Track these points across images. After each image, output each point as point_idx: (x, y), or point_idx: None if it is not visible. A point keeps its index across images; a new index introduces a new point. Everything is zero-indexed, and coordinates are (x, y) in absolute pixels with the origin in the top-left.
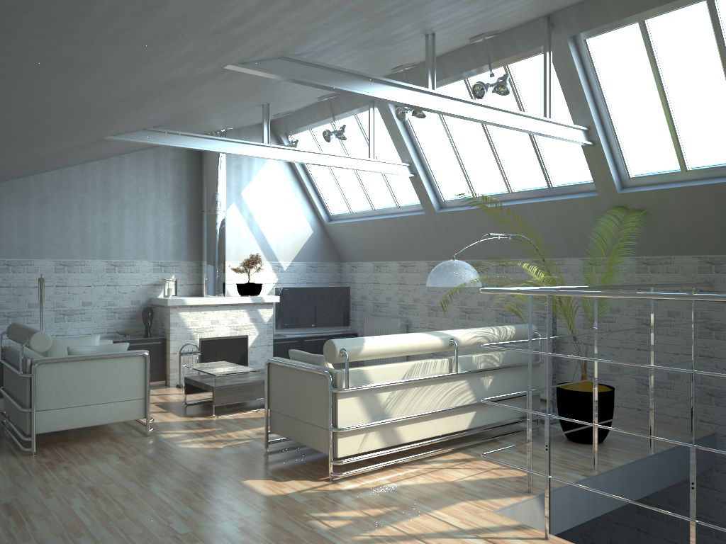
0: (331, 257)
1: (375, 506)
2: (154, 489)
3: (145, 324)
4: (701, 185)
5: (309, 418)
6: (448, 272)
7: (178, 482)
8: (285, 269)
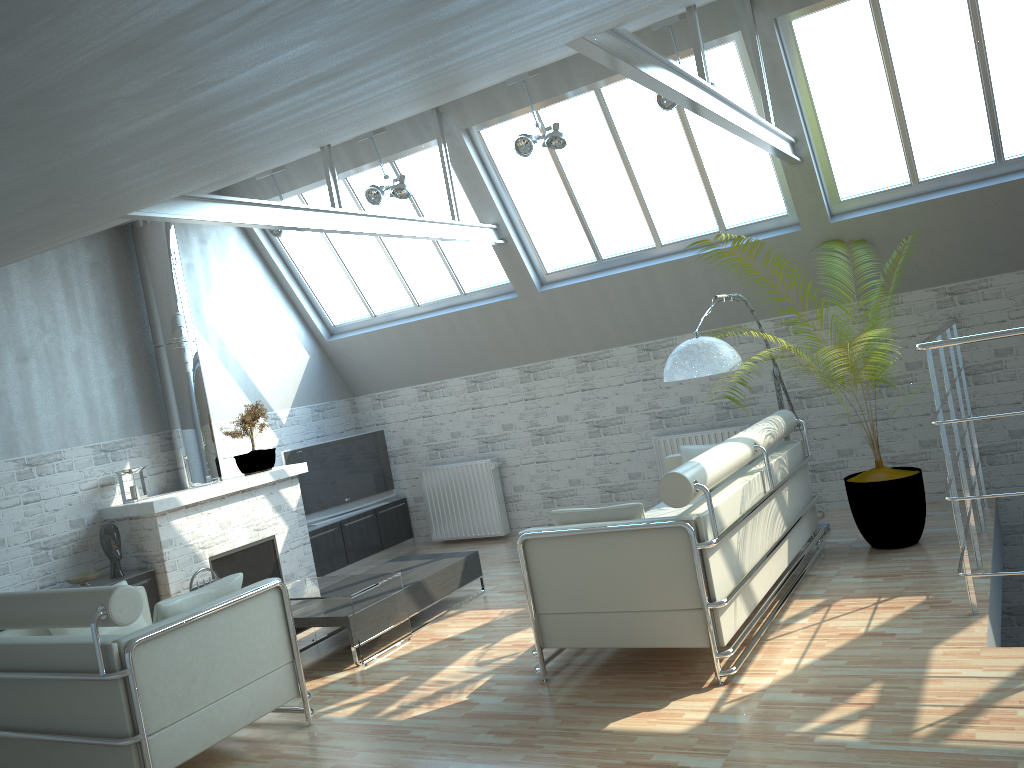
0: (340, 391)
1: (850, 692)
2: None
3: (111, 555)
4: (945, 197)
5: (646, 604)
6: (708, 354)
7: (511, 764)
8: (285, 421)
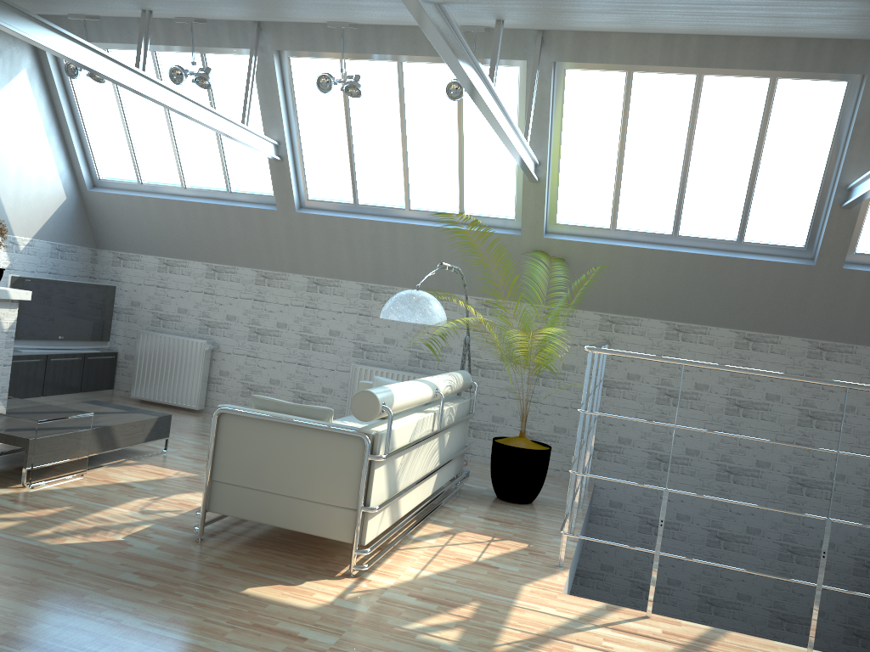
0: (85, 239)
1: (453, 605)
2: (128, 622)
3: None
4: (630, 247)
5: (310, 494)
6: (422, 306)
7: (148, 605)
8: (22, 248)
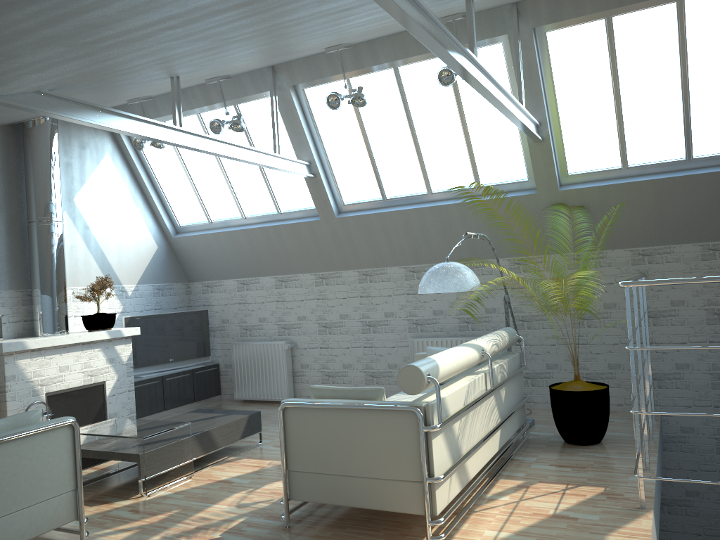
0: (178, 277)
1: None
2: None
3: None
4: (646, 180)
5: (376, 472)
6: (454, 275)
7: None
8: (130, 294)
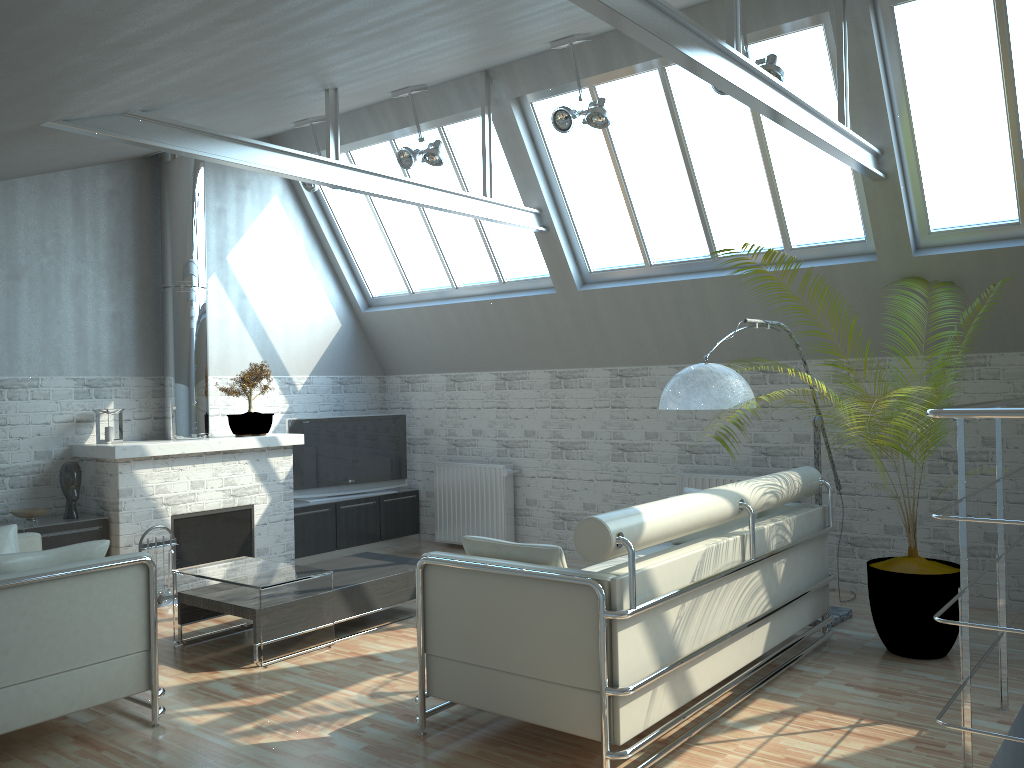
0: (369, 367)
1: None
2: None
3: (67, 494)
4: None
5: (540, 671)
6: (710, 384)
7: None
8: (300, 388)
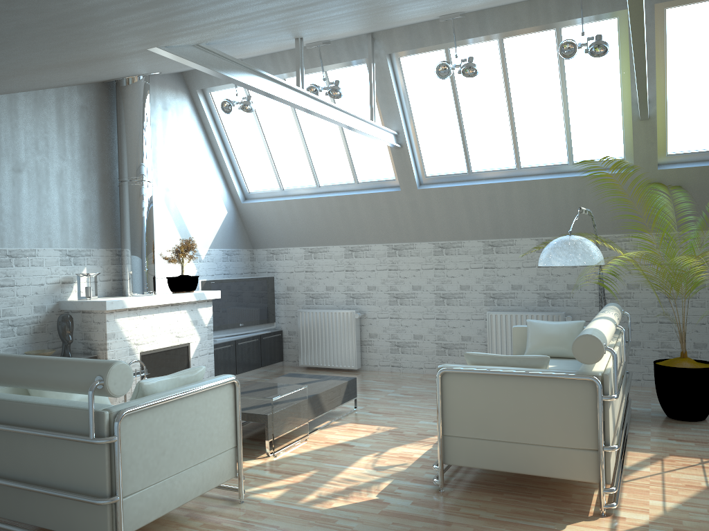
0: (244, 243)
1: None
2: None
3: (64, 338)
4: None
5: (545, 439)
6: (582, 248)
7: None
8: (203, 258)
